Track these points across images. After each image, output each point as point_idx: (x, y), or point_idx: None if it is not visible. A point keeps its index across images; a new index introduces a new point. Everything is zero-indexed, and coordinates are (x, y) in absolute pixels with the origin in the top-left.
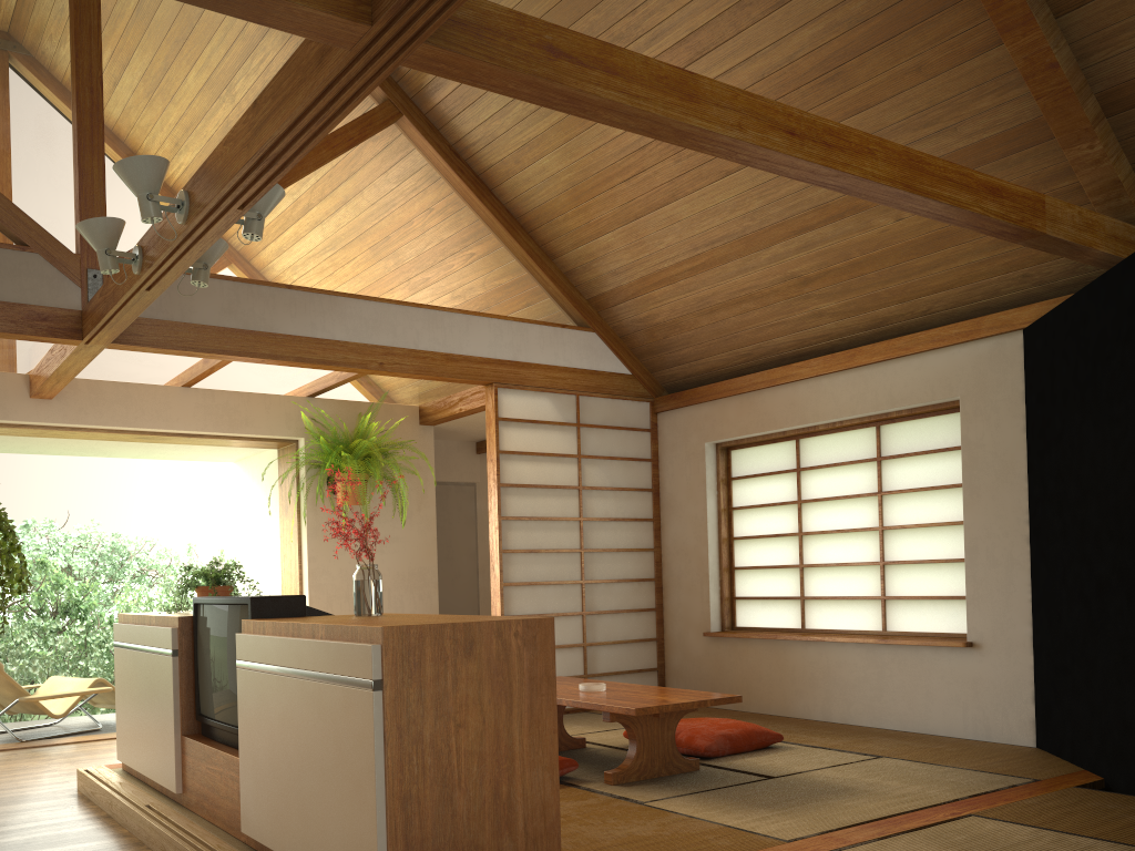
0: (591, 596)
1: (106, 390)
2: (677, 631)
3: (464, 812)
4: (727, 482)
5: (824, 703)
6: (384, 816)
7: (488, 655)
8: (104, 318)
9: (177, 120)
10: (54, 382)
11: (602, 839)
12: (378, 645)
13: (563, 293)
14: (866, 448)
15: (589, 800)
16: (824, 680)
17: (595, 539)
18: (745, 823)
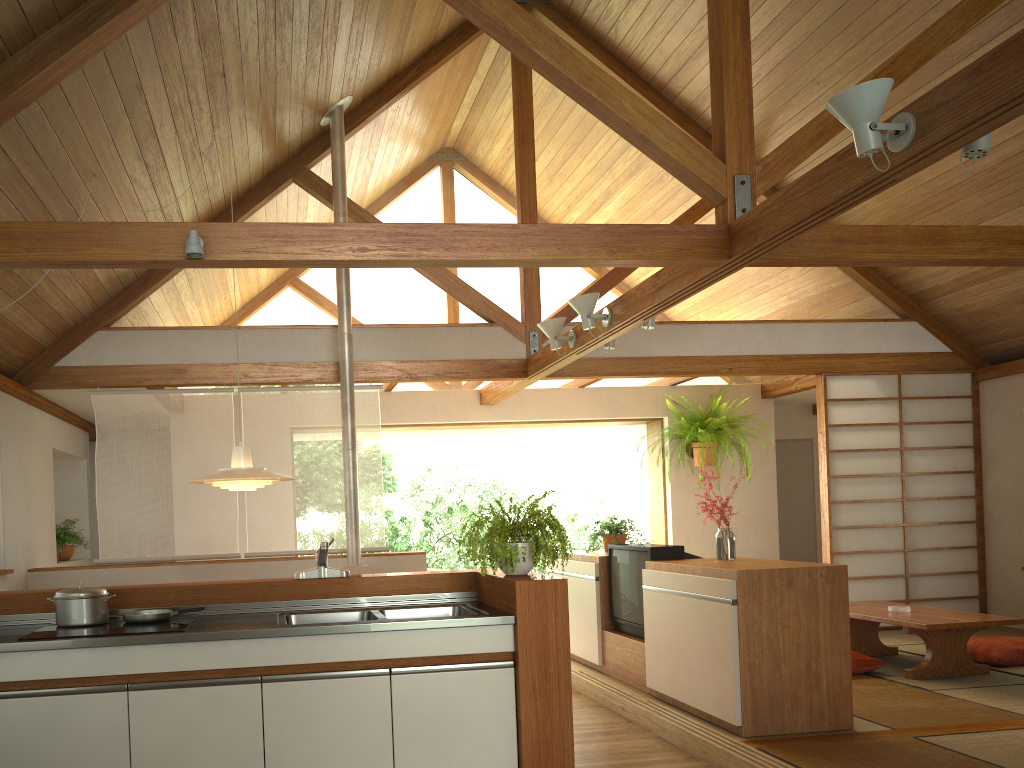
0: (912, 536)
1: (528, 395)
2: (998, 565)
3: (787, 676)
4: None
5: None
6: (738, 673)
7: (802, 587)
8: (545, 367)
9: (583, 220)
10: (499, 397)
11: (890, 707)
12: (734, 580)
13: (885, 293)
14: None
15: (888, 686)
16: None
17: (916, 489)
18: (1006, 706)
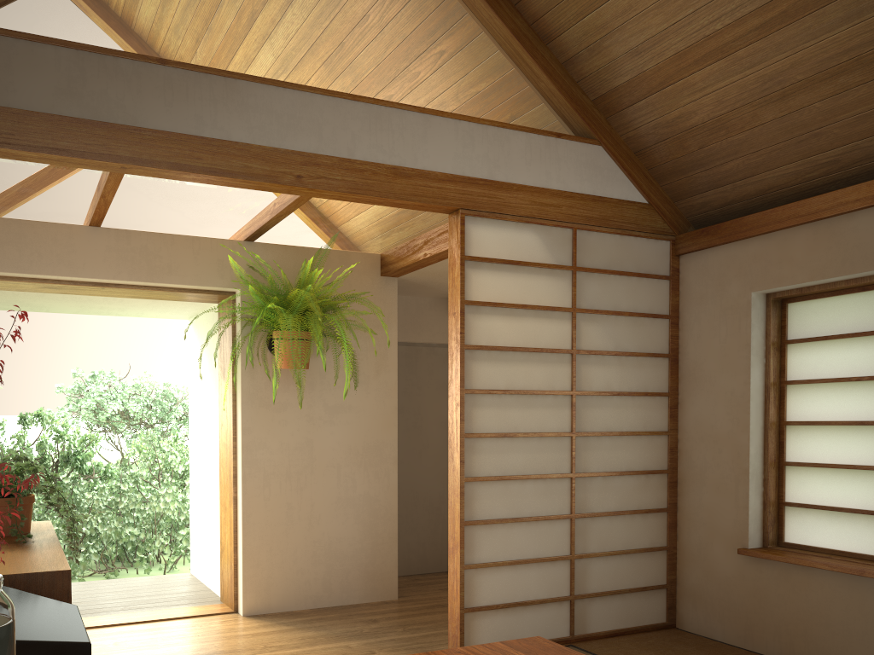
0: (583, 494)
1: None
2: (697, 540)
3: None
4: (780, 347)
5: None
6: None
7: None
8: None
9: None
10: None
11: None
12: None
13: (560, 90)
14: None
15: None
16: None
17: (591, 419)
18: None
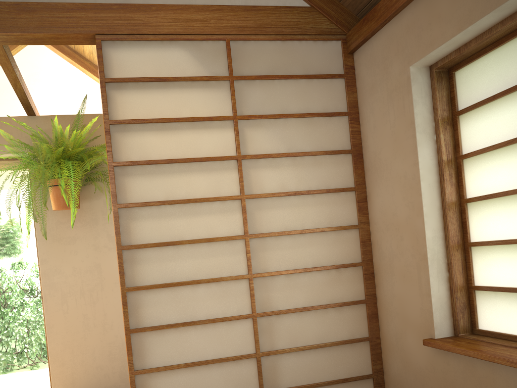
0: (265, 293)
1: None
2: (394, 330)
3: None
4: (452, 120)
5: None
6: None
7: None
8: None
9: None
10: None
11: None
12: None
13: None
14: None
15: None
16: None
17: (267, 220)
18: None
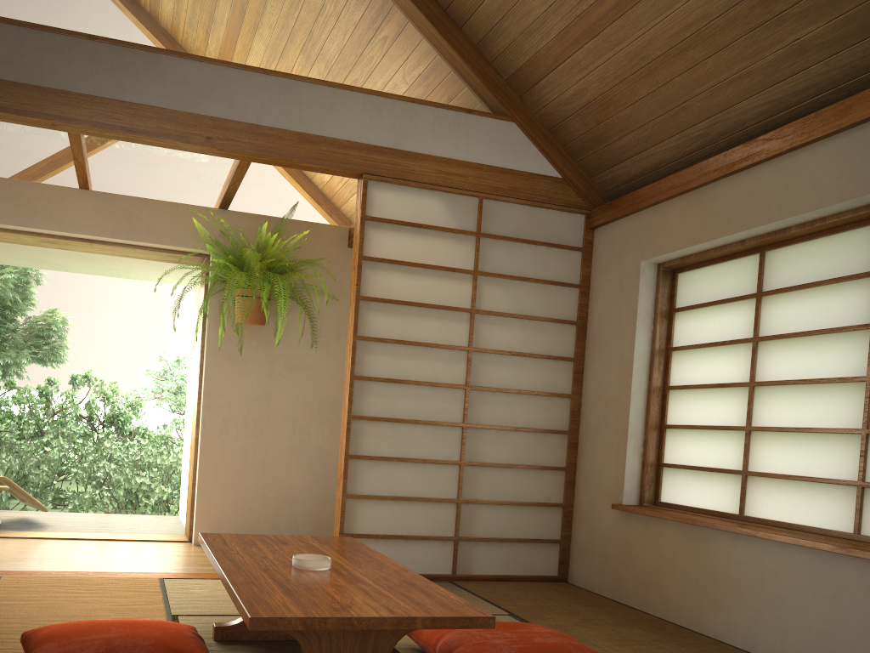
0: (474, 444)
1: None
2: (588, 498)
3: None
4: (669, 315)
5: (749, 625)
6: None
7: None
8: None
9: None
10: None
11: None
12: None
13: (473, 70)
14: (860, 257)
15: None
16: (752, 593)
17: (488, 375)
18: None
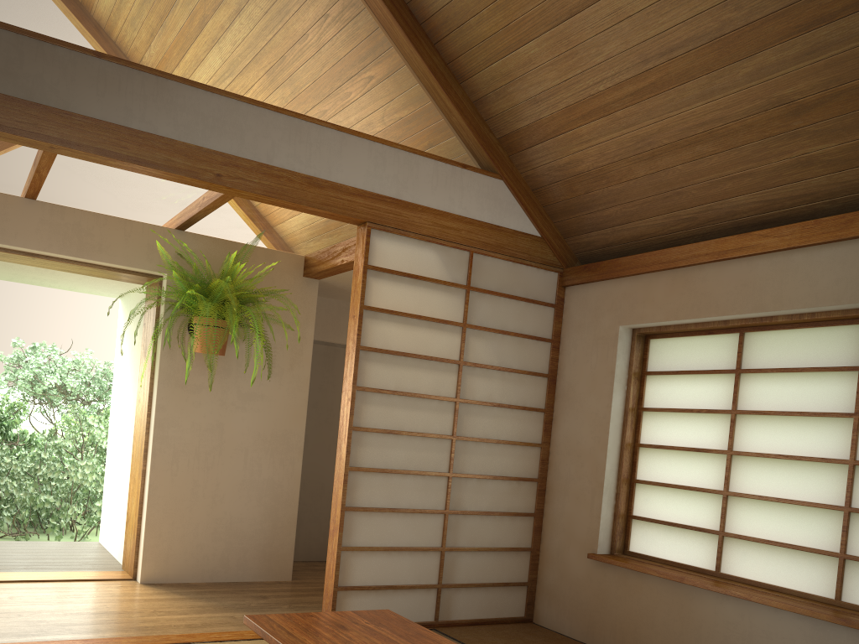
0: (458, 493)
1: None
2: (557, 544)
3: None
4: (640, 377)
5: None
6: None
7: None
8: None
9: None
10: None
11: None
12: None
13: (469, 126)
14: (843, 352)
15: None
16: None
17: (472, 425)
18: None
